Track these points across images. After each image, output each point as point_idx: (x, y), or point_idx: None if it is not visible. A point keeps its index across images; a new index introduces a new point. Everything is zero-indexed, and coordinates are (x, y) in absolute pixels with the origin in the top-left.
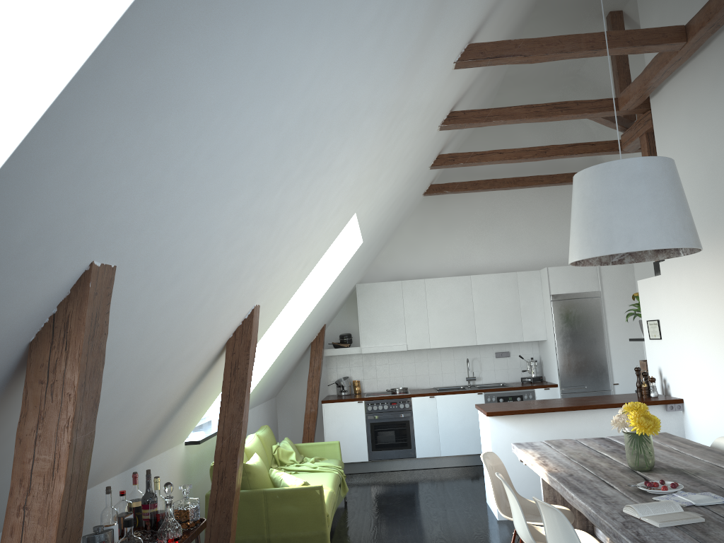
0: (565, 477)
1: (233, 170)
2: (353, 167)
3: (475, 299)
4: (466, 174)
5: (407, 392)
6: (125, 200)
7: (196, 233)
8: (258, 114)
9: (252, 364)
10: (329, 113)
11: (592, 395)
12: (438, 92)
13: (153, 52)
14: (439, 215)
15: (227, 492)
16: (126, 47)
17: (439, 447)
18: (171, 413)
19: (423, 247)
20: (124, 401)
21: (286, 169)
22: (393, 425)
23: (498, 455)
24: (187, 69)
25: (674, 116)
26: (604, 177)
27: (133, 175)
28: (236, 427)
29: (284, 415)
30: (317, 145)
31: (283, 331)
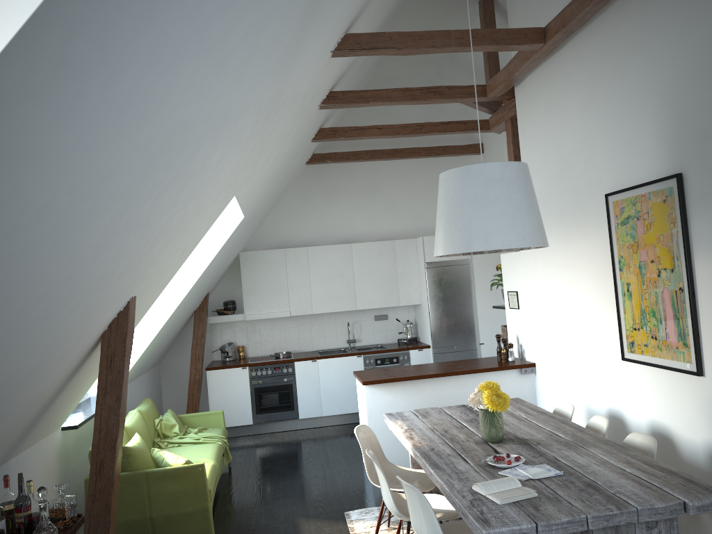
0: (427, 452)
1: (98, 195)
2: (229, 160)
3: (355, 266)
4: (348, 143)
5: (290, 357)
6: None
7: (61, 256)
8: (122, 143)
9: (129, 355)
10: (200, 123)
11: (460, 354)
12: (315, 79)
13: (0, 121)
14: (322, 183)
15: (106, 482)
16: None
17: (321, 408)
18: (44, 408)
19: (306, 214)
20: None
21: (157, 179)
22: (277, 389)
23: (373, 420)
24: (40, 125)
25: (534, 107)
26: (466, 180)
27: None
28: (114, 419)
29: (168, 382)
30: (189, 152)
31: (164, 307)
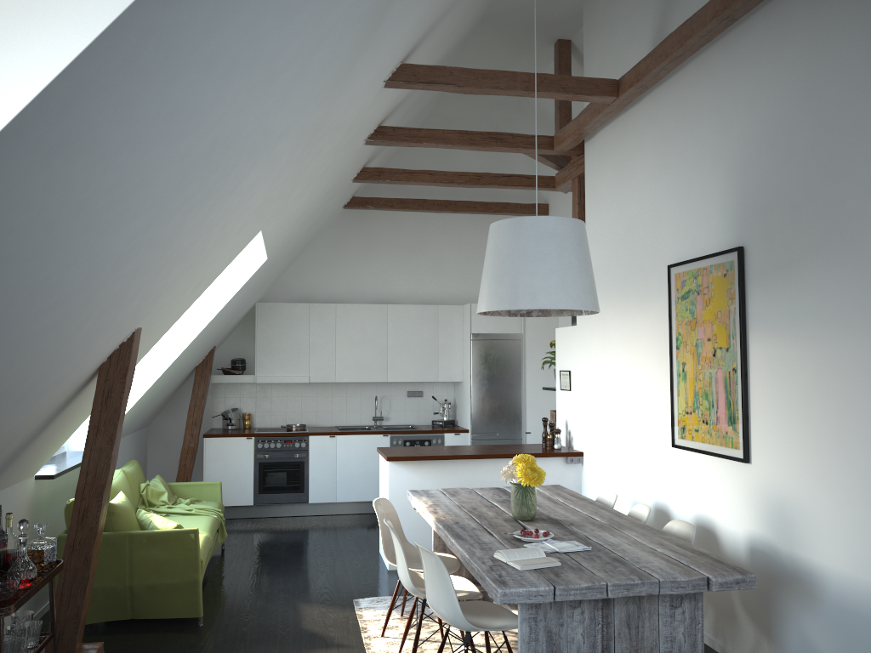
0: (450, 525)
1: (132, 200)
2: (262, 187)
3: (390, 331)
4: (394, 189)
5: (305, 430)
6: (20, 234)
7: (85, 260)
8: (164, 149)
9: (128, 393)
10: (239, 140)
11: (503, 443)
12: (364, 110)
13: (70, 109)
14: (359, 232)
15: (88, 533)
16: (47, 108)
17: (335, 492)
18: (26, 443)
19: (338, 266)
20: None
21: (188, 194)
22: (285, 466)
23: (394, 502)
24: (100, 119)
25: (603, 166)
26: (517, 232)
27: (32, 212)
28: (104, 462)
29: (156, 449)
30: (223, 170)
31: (164, 353)
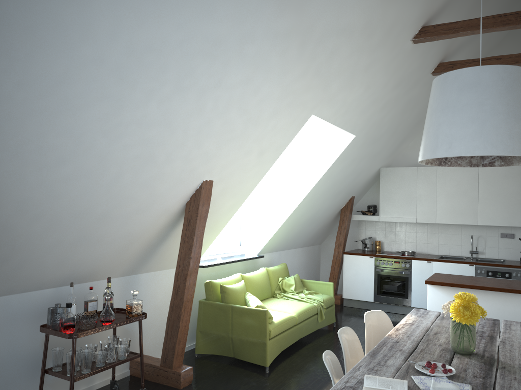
0: (388, 342)
1: (63, 93)
2: (266, 82)
3: (480, 186)
4: None
5: (412, 255)
6: None
7: (57, 134)
8: (58, 56)
9: (204, 220)
10: (172, 46)
11: None
12: (374, 14)
13: None
14: None
15: (179, 301)
16: None
17: None
18: (153, 245)
19: None
20: (75, 233)
21: (146, 88)
22: (395, 278)
23: None
24: None
25: None
26: (443, 87)
27: None
28: (187, 260)
29: (325, 258)
30: (178, 70)
31: (293, 199)
